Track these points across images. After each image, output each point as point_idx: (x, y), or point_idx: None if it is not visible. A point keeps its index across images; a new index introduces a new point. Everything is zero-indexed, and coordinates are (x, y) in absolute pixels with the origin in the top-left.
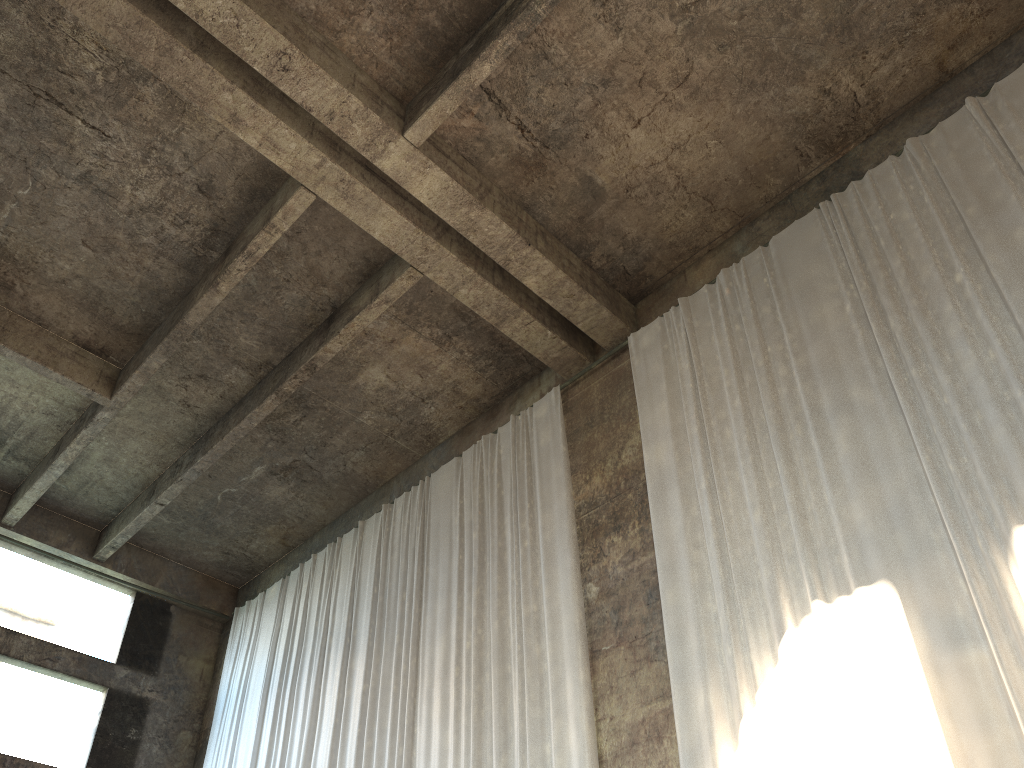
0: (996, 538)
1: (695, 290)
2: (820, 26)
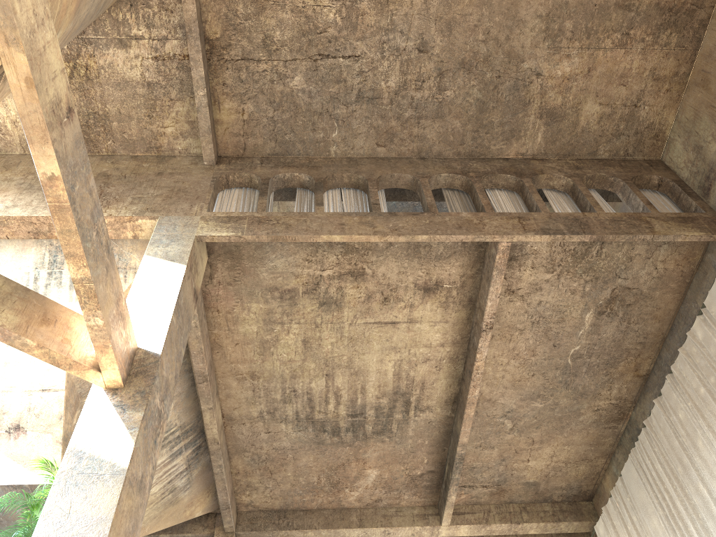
0: None
1: (609, 494)
2: (570, 400)
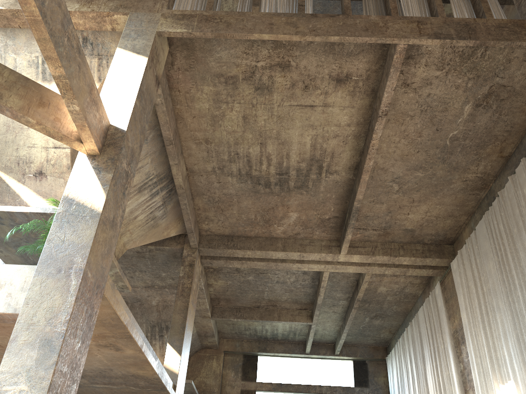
0: None
1: (465, 242)
2: (445, 172)
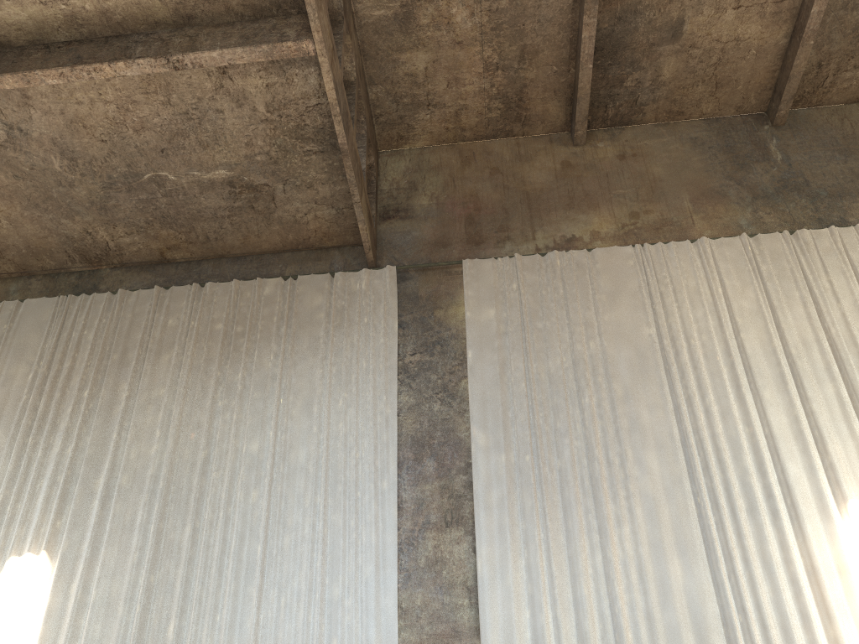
0: (3, 559)
1: None
2: (87, 199)
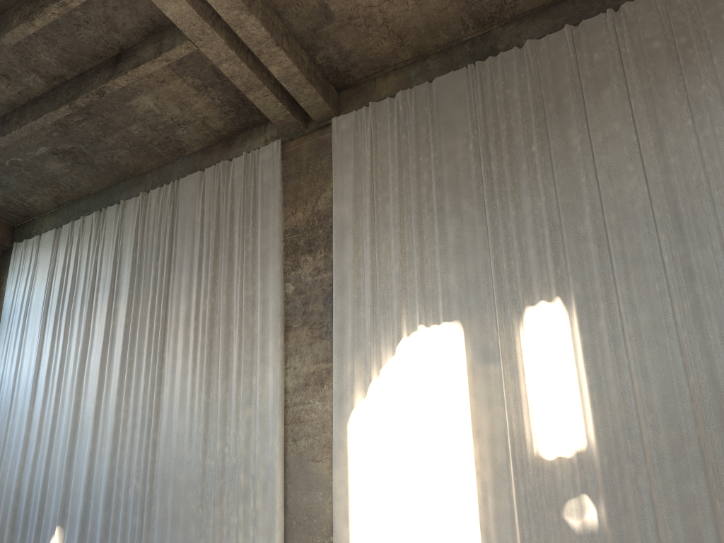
0: (517, 310)
1: (380, 96)
2: None
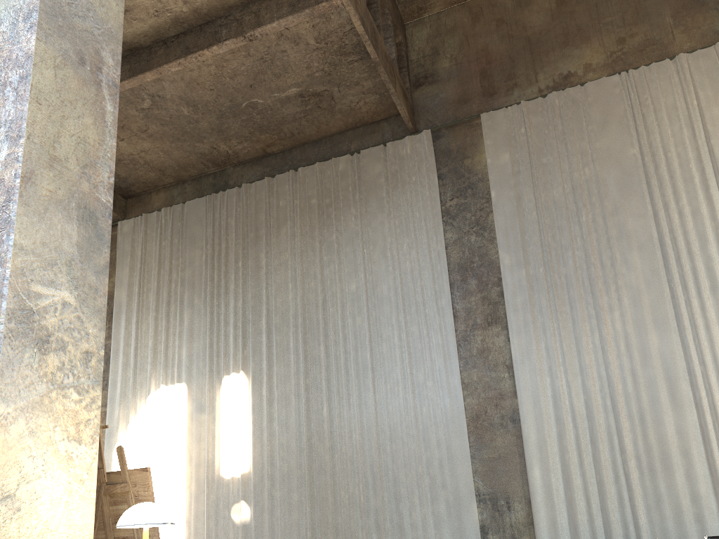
0: (220, 377)
1: (153, 207)
2: (208, 128)
